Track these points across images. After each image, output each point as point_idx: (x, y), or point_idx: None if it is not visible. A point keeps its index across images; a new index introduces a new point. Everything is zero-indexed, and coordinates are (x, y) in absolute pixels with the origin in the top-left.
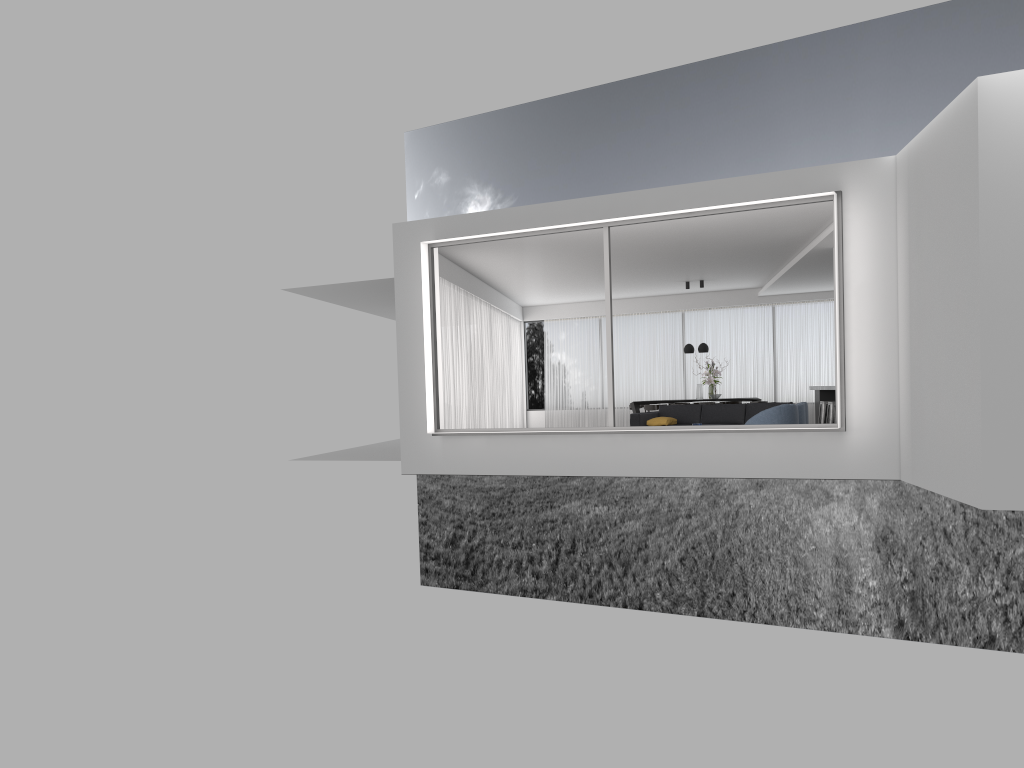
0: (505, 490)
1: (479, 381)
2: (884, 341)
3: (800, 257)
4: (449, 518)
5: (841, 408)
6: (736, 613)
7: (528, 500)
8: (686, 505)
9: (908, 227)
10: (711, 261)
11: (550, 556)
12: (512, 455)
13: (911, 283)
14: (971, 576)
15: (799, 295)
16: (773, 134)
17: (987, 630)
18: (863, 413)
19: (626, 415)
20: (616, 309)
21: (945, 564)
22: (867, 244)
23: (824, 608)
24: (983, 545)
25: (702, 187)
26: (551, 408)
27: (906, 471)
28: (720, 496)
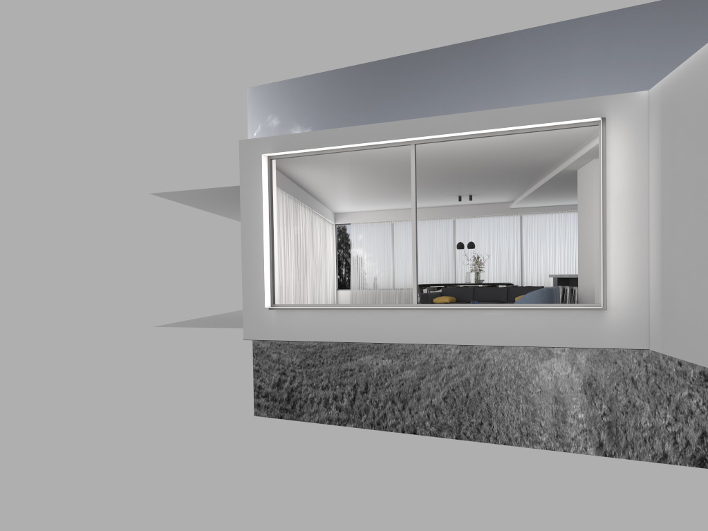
0: (317, 347)
1: (303, 267)
2: (637, 238)
3: (550, 177)
4: (276, 367)
5: (603, 291)
6: (483, 437)
7: (334, 354)
8: (448, 359)
9: (661, 146)
10: (481, 179)
11: (349, 395)
12: (333, 326)
13: (664, 191)
14: (651, 411)
15: (540, 208)
16: (513, 95)
17: (662, 449)
18: (619, 295)
19: (411, 294)
20: (404, 216)
21: (632, 402)
22: (624, 161)
23: (546, 433)
24: (659, 389)
25: (491, 114)
26: (355, 288)
27: (656, 342)
28: (473, 353)
